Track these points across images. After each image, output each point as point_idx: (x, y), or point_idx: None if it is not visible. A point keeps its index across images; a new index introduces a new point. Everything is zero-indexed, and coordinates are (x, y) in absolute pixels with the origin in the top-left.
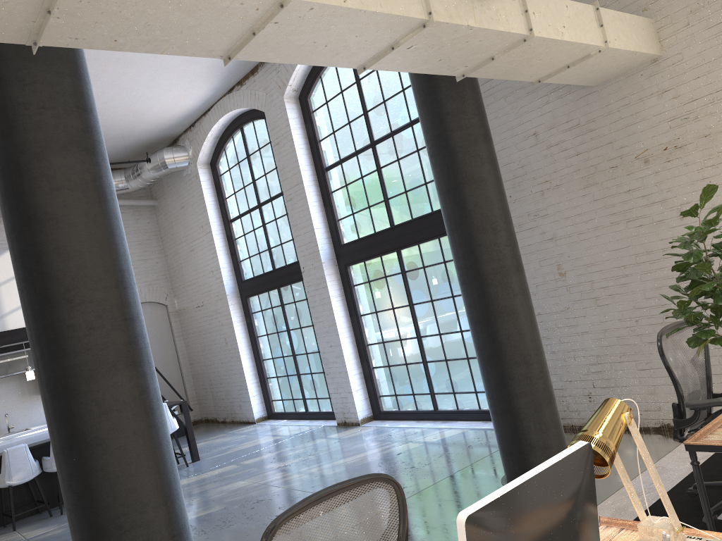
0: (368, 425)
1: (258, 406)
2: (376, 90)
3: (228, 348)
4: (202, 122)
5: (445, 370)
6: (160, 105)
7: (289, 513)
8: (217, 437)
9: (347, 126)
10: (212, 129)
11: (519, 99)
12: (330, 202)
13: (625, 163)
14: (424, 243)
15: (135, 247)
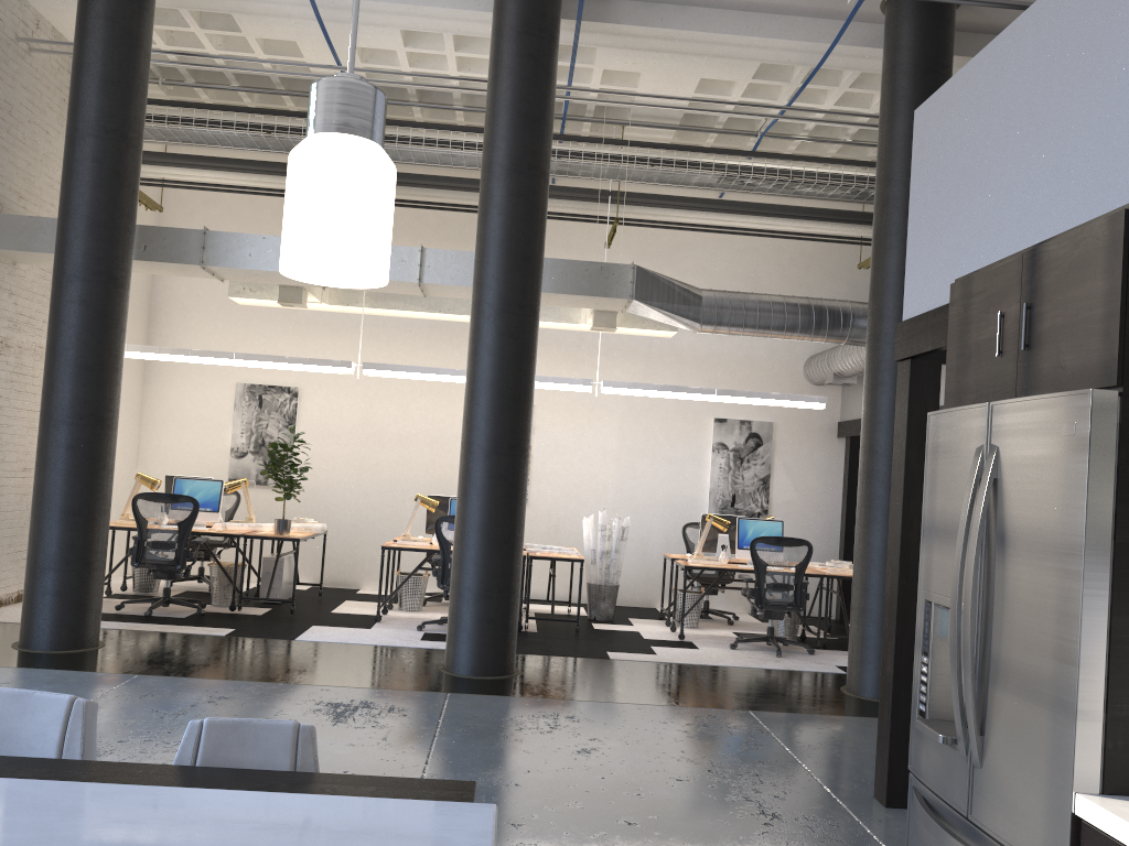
0: None
1: None
2: None
3: None
4: None
5: None
6: None
7: None
8: None
9: None
10: None
11: None
12: None
13: None
14: None
15: None
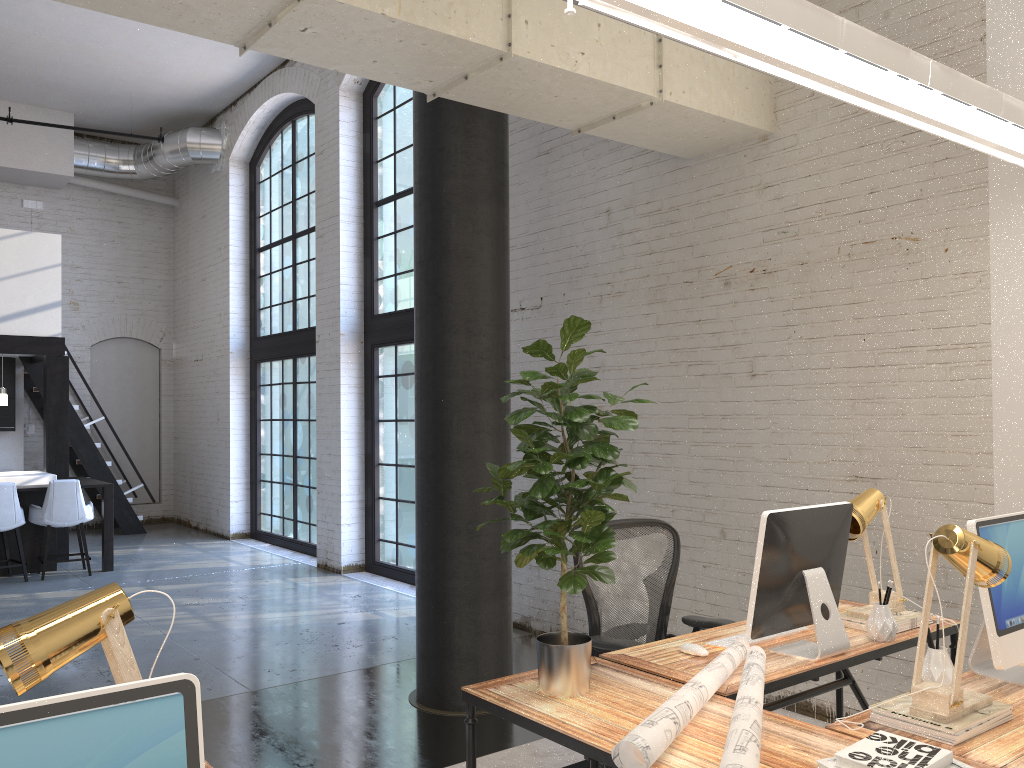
0: (351, 576)
1: (240, 516)
2: None
3: (219, 427)
4: (245, 102)
5: None
6: (181, 63)
7: None
8: (168, 545)
9: (411, 148)
10: (255, 115)
11: (599, 157)
12: (371, 251)
13: (702, 279)
14: None
15: (133, 258)
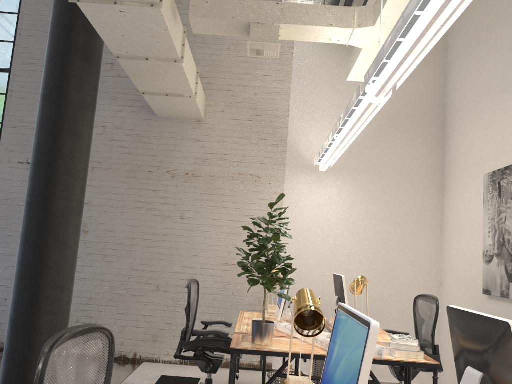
0: None
1: None
2: None
3: None
4: None
5: None
6: None
7: (56, 344)
8: None
9: None
10: None
11: (101, 99)
12: None
13: (159, 172)
14: None
15: None
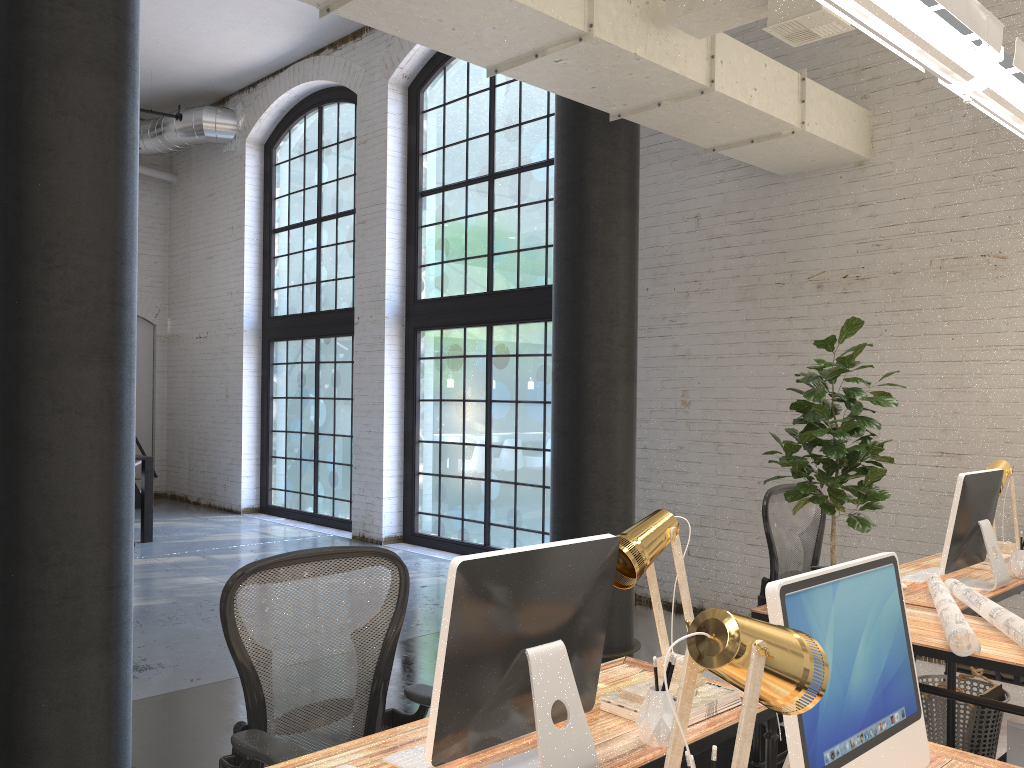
0: (393, 546)
1: (250, 491)
2: (514, 106)
3: (228, 403)
4: (268, 85)
5: (512, 496)
6: (215, 45)
7: (268, 562)
8: (183, 519)
9: (463, 144)
10: (279, 99)
11: (688, 168)
12: (416, 239)
13: (794, 281)
14: (526, 324)
15: None
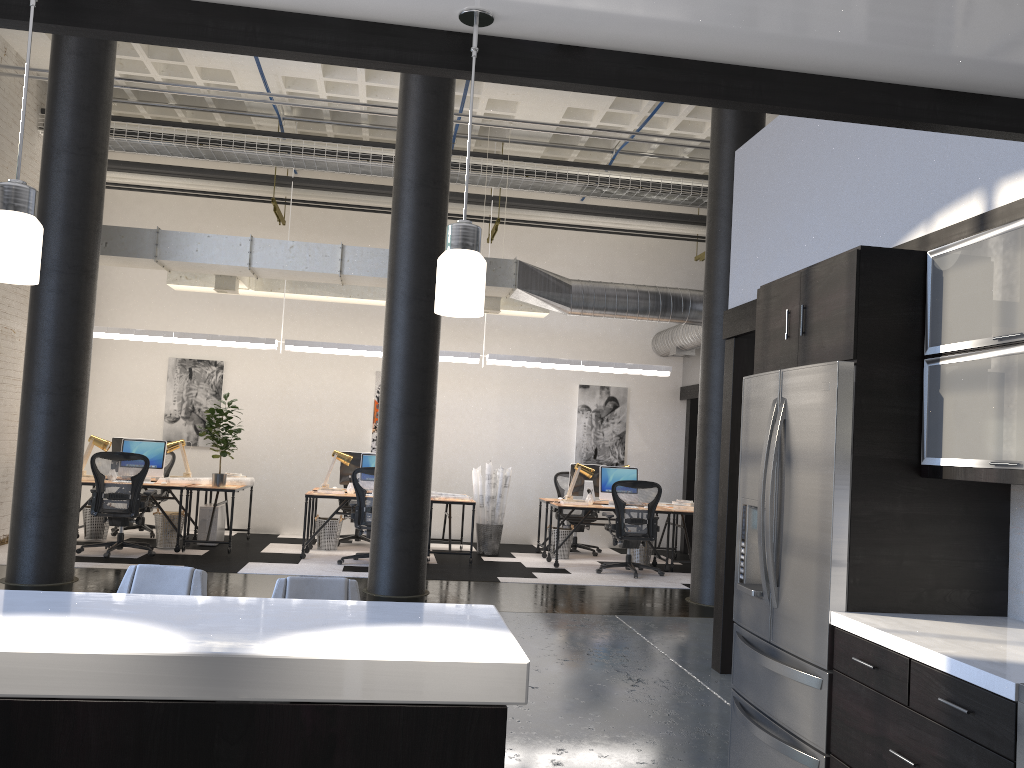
0: None
1: None
2: None
3: None
4: None
5: None
6: None
7: None
8: None
9: None
10: None
11: None
12: None
13: None
14: None
15: None
